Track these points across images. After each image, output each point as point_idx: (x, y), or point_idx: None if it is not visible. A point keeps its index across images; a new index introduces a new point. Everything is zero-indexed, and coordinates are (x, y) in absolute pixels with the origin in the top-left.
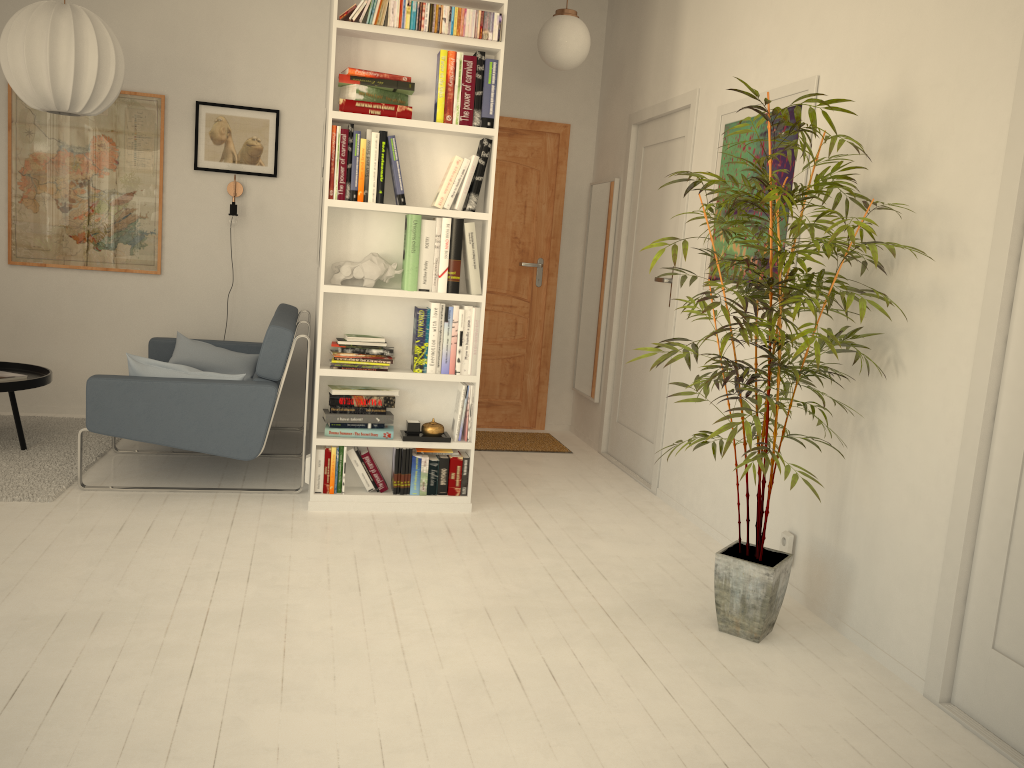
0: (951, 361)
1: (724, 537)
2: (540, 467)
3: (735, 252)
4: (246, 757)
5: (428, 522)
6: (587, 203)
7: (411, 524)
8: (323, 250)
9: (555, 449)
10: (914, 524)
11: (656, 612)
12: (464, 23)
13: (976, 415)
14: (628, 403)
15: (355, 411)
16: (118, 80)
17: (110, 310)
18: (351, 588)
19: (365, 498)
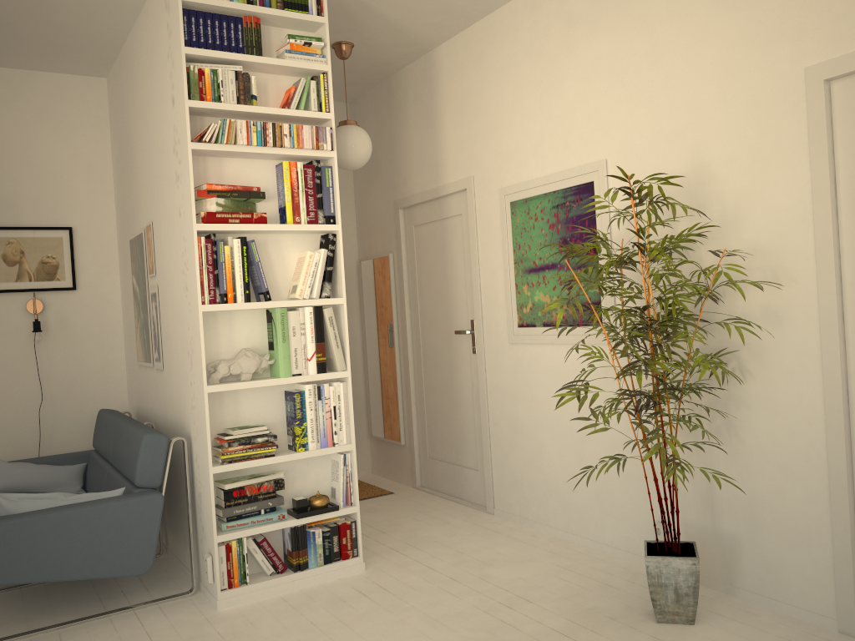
0: (798, 363)
1: (584, 538)
2: (381, 512)
3: (545, 302)
4: None
5: (338, 591)
6: (357, 276)
7: (325, 597)
8: (202, 353)
9: (378, 493)
10: (792, 495)
11: (598, 621)
12: (302, 137)
13: (835, 401)
14: (439, 440)
15: (248, 500)
16: None
17: None
18: None
19: (270, 583)
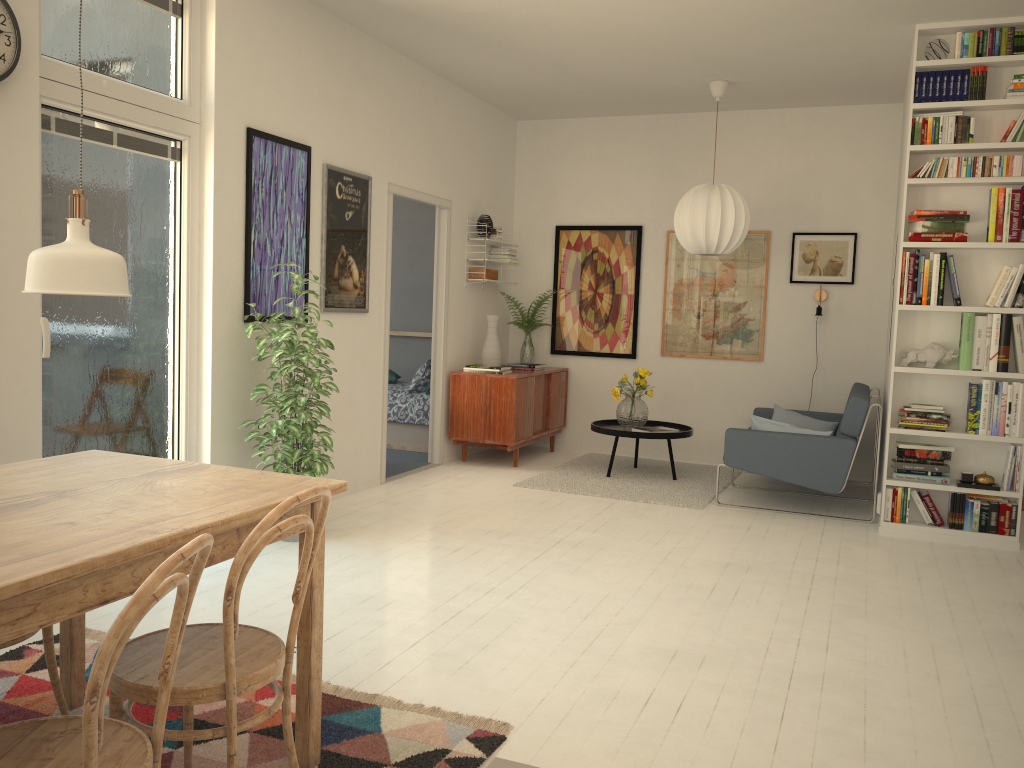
0: None
1: None
2: None
3: None
4: (846, 635)
5: (978, 551)
6: None
7: (963, 551)
8: (893, 341)
9: None
10: None
11: None
12: (1011, 166)
13: None
14: None
15: (917, 461)
16: (745, 229)
17: (725, 387)
18: (912, 578)
19: (924, 529)
